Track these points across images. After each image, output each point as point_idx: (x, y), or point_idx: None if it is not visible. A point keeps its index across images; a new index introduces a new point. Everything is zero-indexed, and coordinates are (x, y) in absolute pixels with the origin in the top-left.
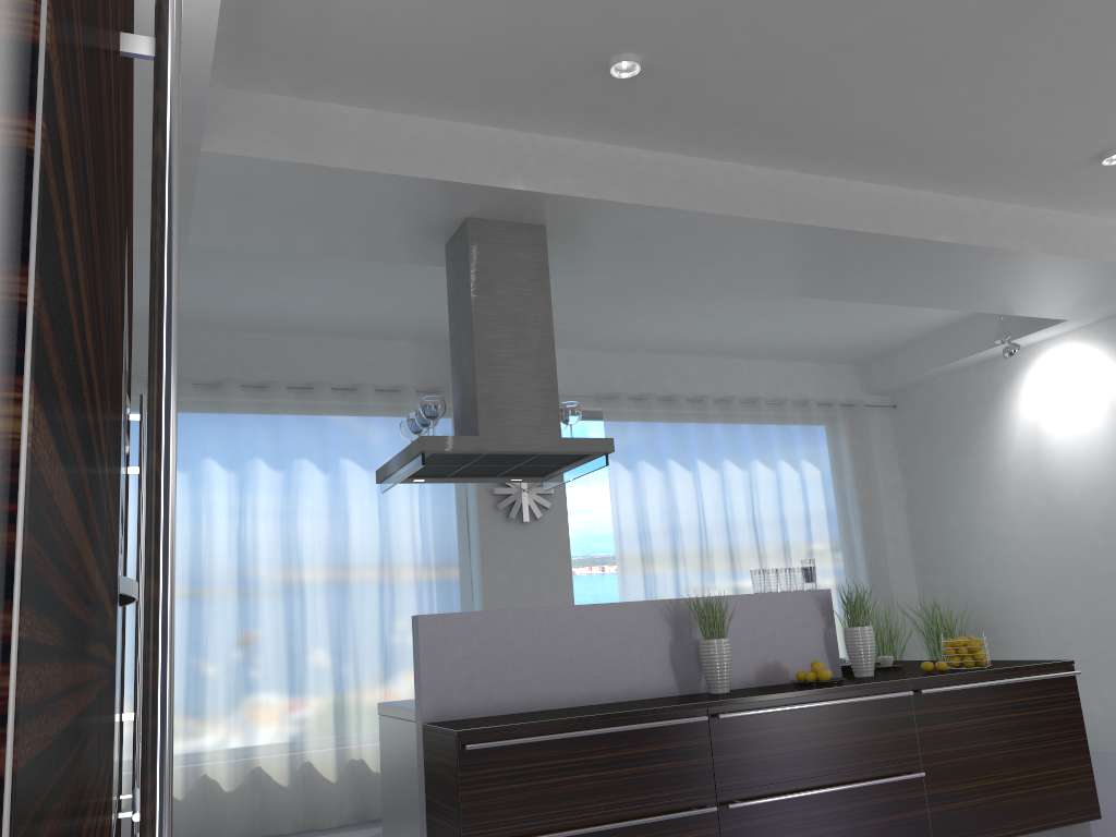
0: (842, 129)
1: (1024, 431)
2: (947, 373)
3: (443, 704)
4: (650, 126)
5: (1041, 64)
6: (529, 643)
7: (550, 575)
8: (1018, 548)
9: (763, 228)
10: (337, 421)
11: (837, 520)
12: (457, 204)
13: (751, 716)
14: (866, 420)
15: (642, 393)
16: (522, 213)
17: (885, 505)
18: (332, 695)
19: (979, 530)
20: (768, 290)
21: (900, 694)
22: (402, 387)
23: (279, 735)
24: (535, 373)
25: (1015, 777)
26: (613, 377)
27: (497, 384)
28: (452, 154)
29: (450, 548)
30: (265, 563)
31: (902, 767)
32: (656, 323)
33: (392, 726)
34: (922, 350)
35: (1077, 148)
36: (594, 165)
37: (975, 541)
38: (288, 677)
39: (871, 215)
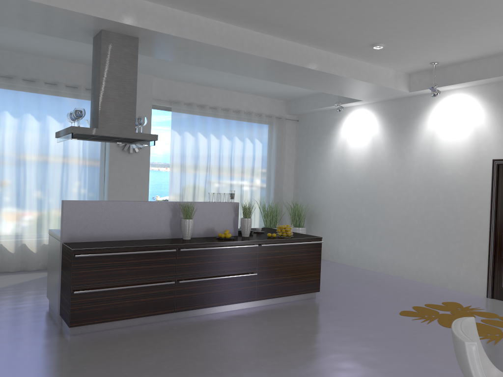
0: (269, 18)
1: (341, 140)
2: (319, 111)
3: (71, 236)
4: (186, 4)
5: (346, 11)
6: (111, 215)
7: (139, 176)
8: (330, 186)
9: (234, 53)
10: (46, 98)
11: (266, 165)
12: (96, 24)
13: (194, 250)
14: (285, 125)
15: (190, 102)
16: (127, 31)
17: (286, 161)
18: (36, 218)
19: (318, 176)
20: (240, 74)
21: (253, 246)
22: (79, 86)
23: (11, 232)
24: (126, 103)
25: (291, 276)
26: (178, 93)
27: (108, 107)
28: (94, 2)
29: (95, 160)
30: (7, 159)
31: (249, 271)
32: (198, 74)
33: (53, 240)
34: (310, 100)
35: (364, 41)
36: (161, 16)
37: (316, 180)
38: (16, 208)
39: (281, 53)
